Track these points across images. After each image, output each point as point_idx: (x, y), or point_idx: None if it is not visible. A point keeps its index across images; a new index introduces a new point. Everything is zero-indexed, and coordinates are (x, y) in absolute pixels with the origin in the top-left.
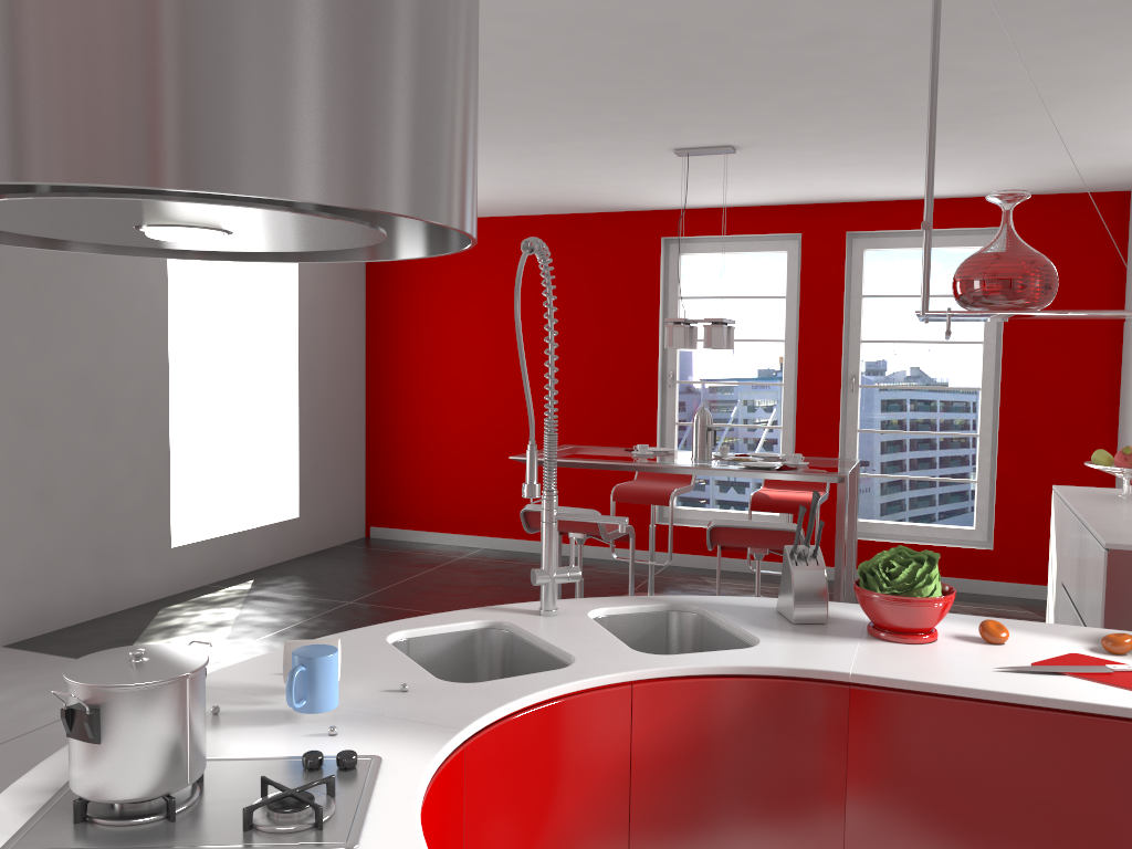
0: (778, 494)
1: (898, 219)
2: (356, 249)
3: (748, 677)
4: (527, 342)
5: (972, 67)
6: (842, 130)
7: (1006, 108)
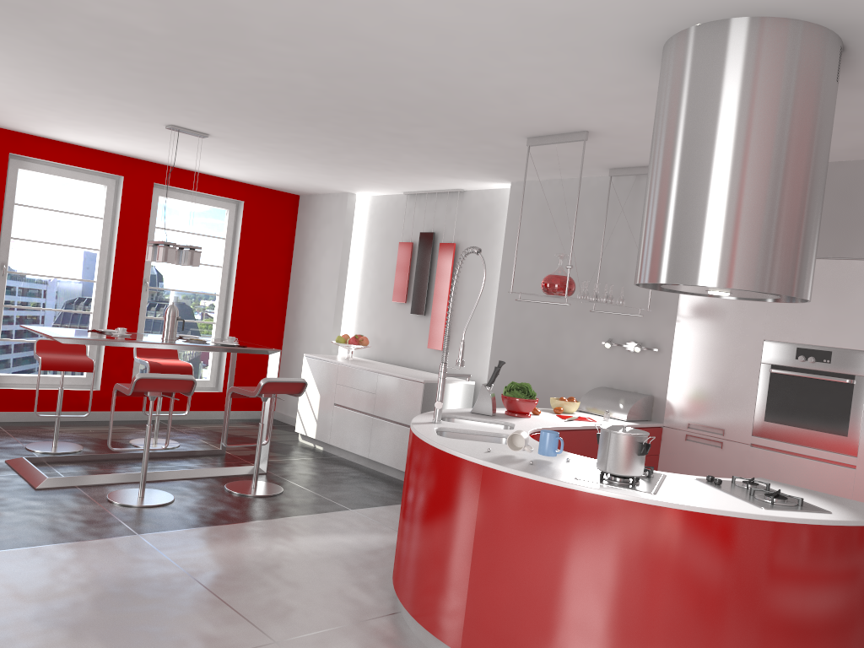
0: (164, 362)
1: (186, 182)
2: (650, 285)
3: (532, 433)
4: None
5: (403, 157)
6: (283, 149)
7: (366, 166)
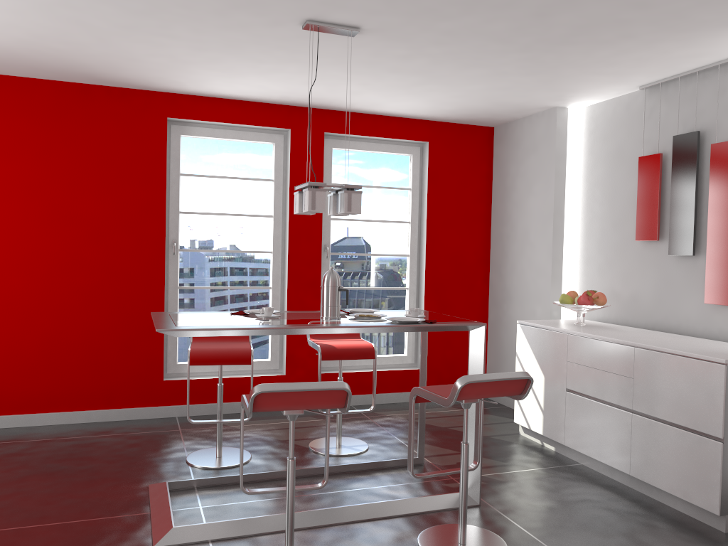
0: (339, 344)
1: (360, 127)
2: None
3: None
4: (18, 208)
5: None
6: (464, 33)
7: (591, 38)
